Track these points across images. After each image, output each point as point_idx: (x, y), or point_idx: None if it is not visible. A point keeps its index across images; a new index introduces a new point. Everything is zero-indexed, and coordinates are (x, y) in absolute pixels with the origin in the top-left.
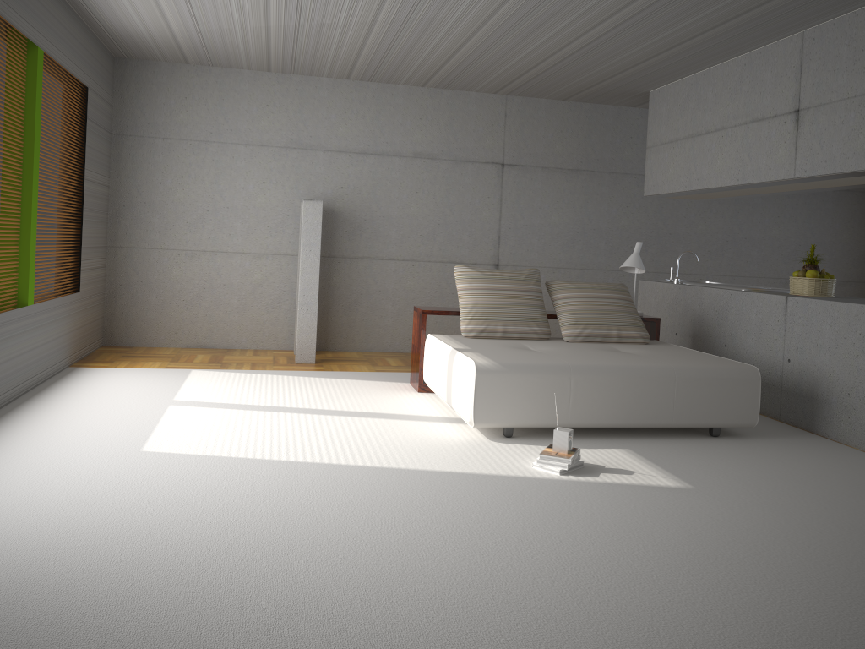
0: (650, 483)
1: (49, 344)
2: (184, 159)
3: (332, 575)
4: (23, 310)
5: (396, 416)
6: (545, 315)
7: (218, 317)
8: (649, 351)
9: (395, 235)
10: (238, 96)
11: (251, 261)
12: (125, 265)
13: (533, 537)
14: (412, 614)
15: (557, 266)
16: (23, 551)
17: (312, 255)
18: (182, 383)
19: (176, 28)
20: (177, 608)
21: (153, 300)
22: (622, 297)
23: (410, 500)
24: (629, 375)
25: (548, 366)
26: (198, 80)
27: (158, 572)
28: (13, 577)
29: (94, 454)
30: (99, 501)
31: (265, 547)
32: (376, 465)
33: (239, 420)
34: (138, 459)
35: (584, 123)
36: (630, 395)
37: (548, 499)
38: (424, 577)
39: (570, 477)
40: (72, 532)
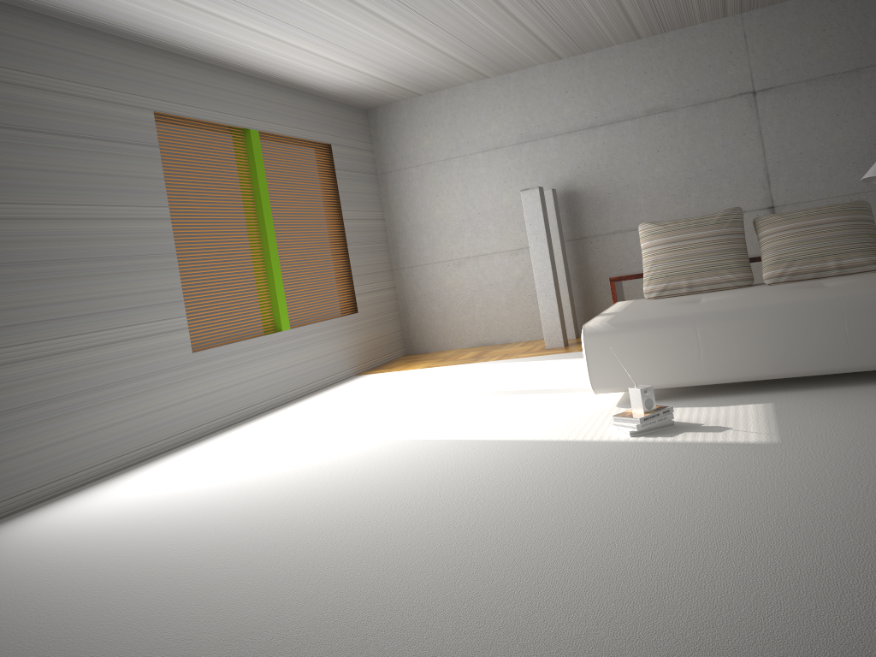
0: (726, 440)
1: (321, 359)
2: (435, 179)
3: (278, 528)
4: (276, 335)
5: (559, 390)
6: (743, 259)
7: (491, 315)
8: (857, 280)
9: (644, 201)
10: (467, 110)
11: (509, 258)
12: (409, 283)
13: (493, 498)
14: (284, 559)
15: (854, 192)
16: (130, 509)
17: (539, 242)
18: (418, 379)
19: (372, 73)
20: (152, 547)
21: (436, 309)
22: (849, 217)
23: (438, 467)
24: (774, 315)
25: (667, 318)
26: (432, 107)
27: (178, 524)
28: (102, 525)
29: (268, 442)
30: (220, 476)
31: (269, 507)
32: (462, 437)
33: (412, 407)
34: (290, 444)
35: (853, 11)
36: (780, 339)
37: (573, 462)
38: (341, 531)
39: (638, 439)
40: (173, 497)
